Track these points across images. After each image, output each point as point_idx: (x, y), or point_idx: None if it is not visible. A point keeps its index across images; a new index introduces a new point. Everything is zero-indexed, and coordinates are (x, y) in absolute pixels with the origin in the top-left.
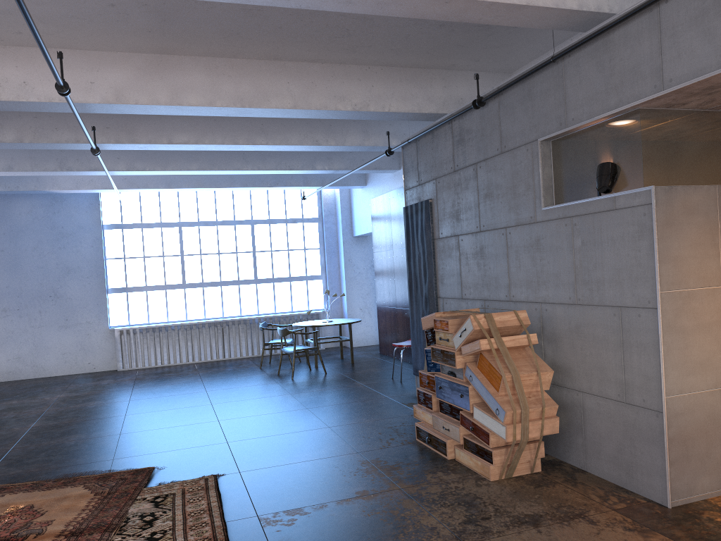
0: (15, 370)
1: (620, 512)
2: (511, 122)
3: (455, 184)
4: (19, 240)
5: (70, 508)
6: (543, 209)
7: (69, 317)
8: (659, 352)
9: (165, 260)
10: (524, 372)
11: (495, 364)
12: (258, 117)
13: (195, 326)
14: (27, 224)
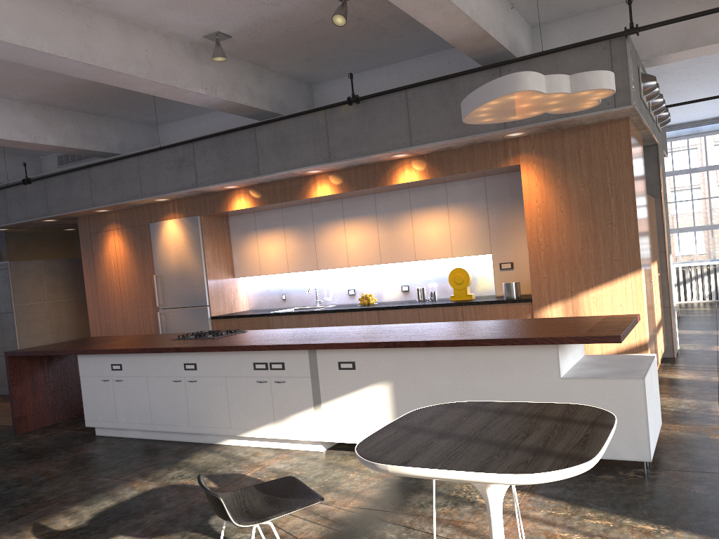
0: None
1: None
2: None
3: None
4: None
5: None
6: None
7: None
8: (16, 330)
9: None
10: None
11: None
12: None
13: None
14: None
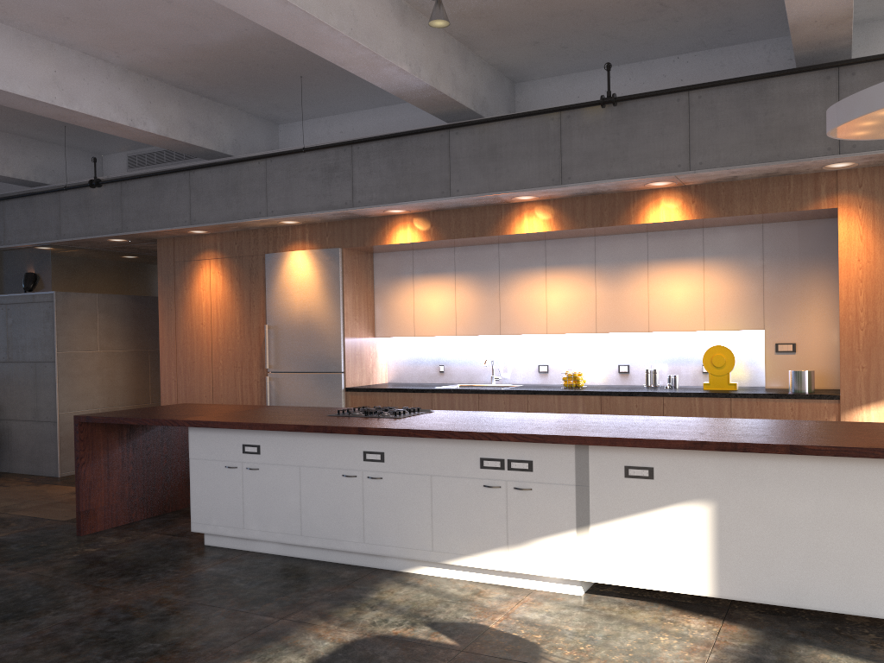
0: None
1: (27, 481)
2: None
3: None
4: None
5: None
6: None
7: None
8: (56, 387)
9: None
10: None
11: None
12: None
13: None
14: None
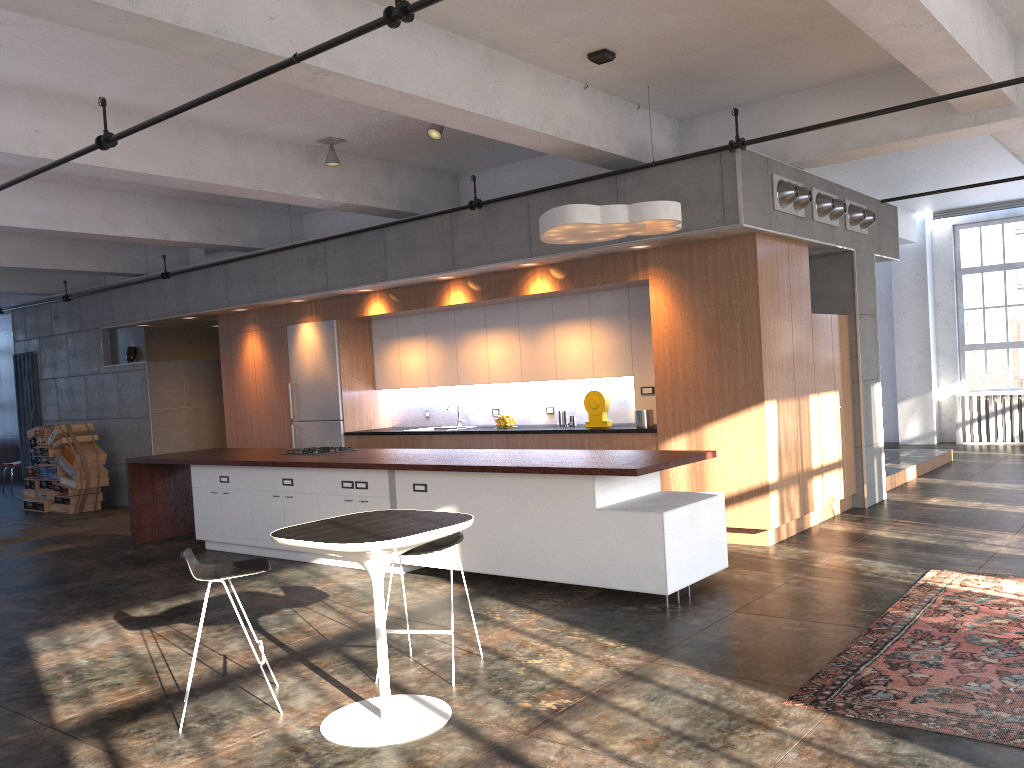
0: None
1: None
2: (86, 314)
3: (54, 344)
4: None
5: None
6: (104, 366)
7: None
8: (151, 437)
9: None
10: (89, 454)
11: (72, 451)
12: None
13: None
14: None
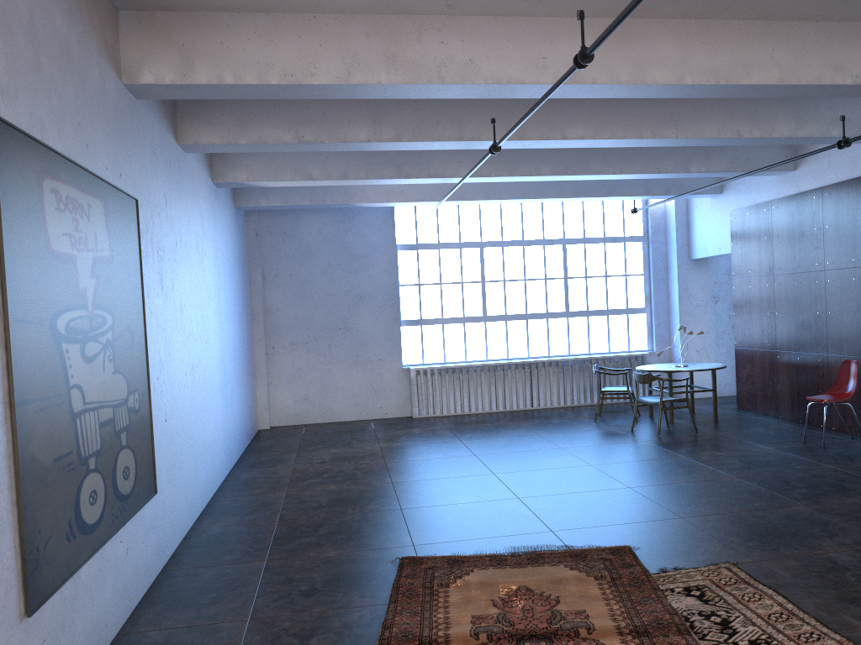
0: (302, 413)
1: None
2: None
3: None
4: (308, 263)
5: (584, 595)
6: None
7: (359, 353)
8: None
9: (463, 287)
10: None
11: None
12: (667, 102)
13: (499, 367)
14: (316, 244)
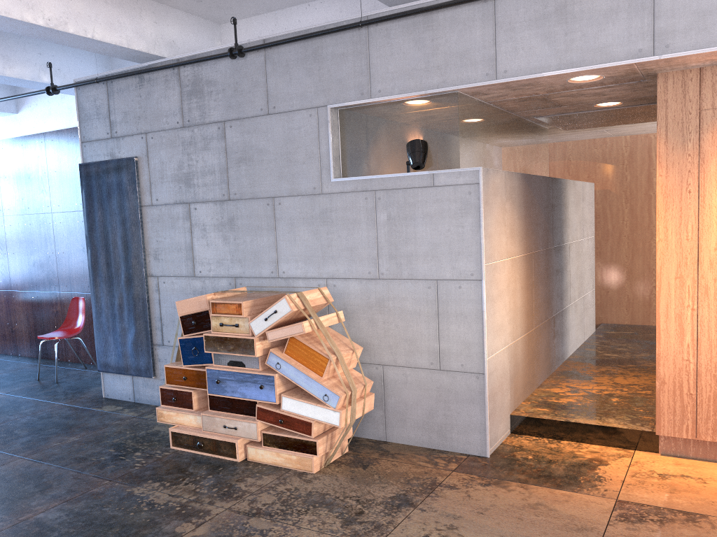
0: None
1: (460, 471)
2: (285, 81)
3: (185, 143)
4: None
5: None
6: (333, 180)
7: None
8: (482, 320)
9: None
10: (343, 352)
11: (315, 347)
12: None
13: None
14: None
